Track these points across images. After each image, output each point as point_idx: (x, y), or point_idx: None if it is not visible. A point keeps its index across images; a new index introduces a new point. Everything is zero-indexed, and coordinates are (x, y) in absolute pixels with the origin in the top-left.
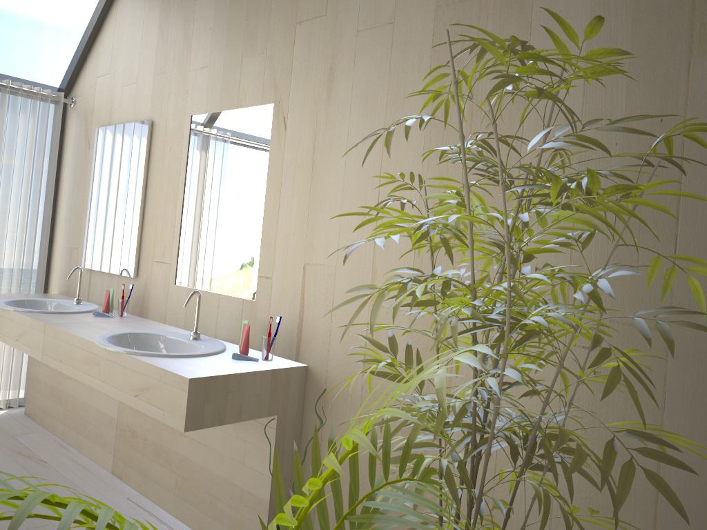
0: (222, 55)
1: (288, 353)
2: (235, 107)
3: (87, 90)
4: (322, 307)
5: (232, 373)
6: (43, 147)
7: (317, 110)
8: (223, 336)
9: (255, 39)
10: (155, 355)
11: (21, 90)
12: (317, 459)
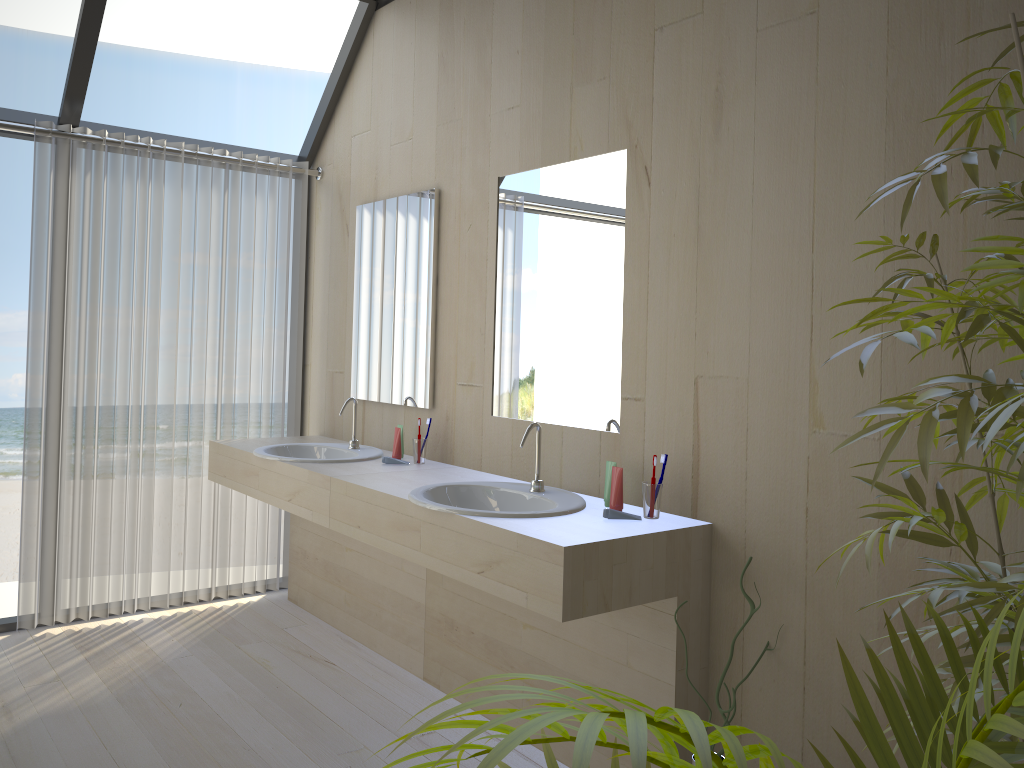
0: (540, 88)
1: (678, 507)
2: (566, 159)
3: (338, 155)
4: (729, 438)
5: (616, 537)
6: (287, 238)
7: (699, 152)
8: (572, 485)
9: (589, 60)
10: (499, 516)
11: (255, 164)
12: (904, 660)
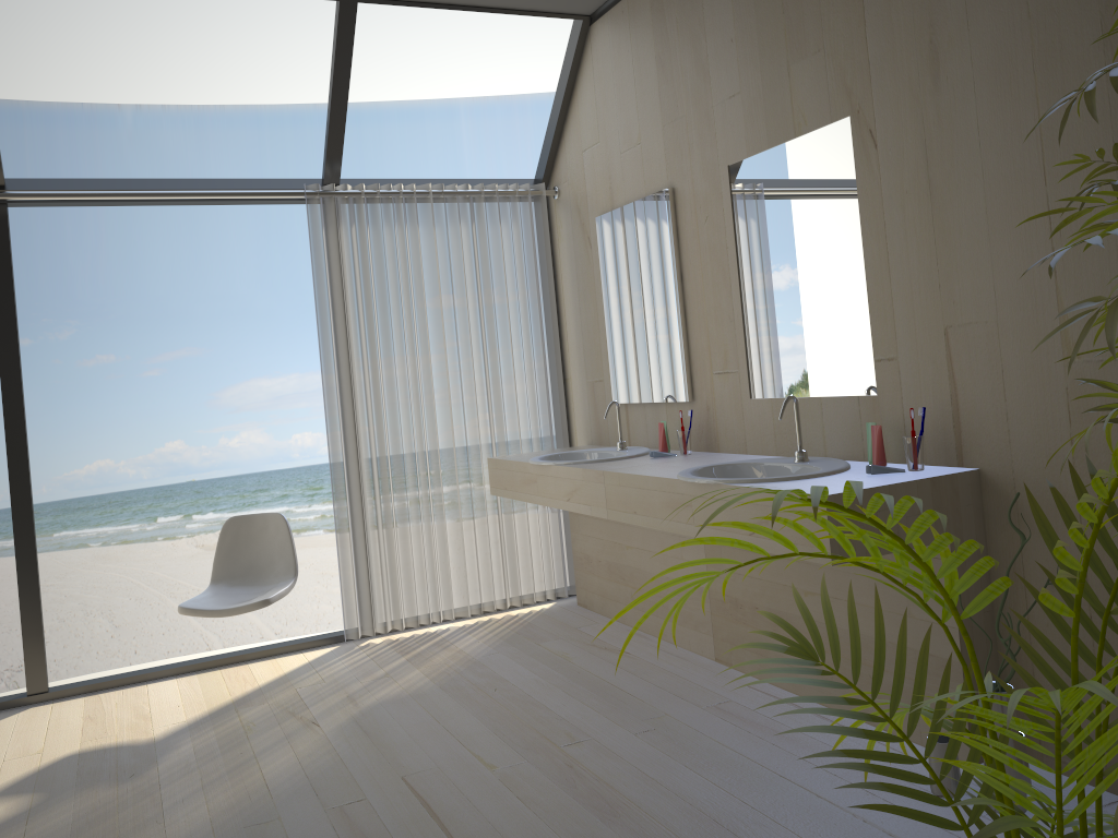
0: (757, 71)
1: (944, 458)
2: (791, 136)
3: (572, 171)
4: (985, 382)
5: (877, 485)
6: (534, 259)
7: (921, 106)
8: (837, 454)
9: (802, 35)
10: (764, 481)
11: (496, 193)
12: (1082, 492)
